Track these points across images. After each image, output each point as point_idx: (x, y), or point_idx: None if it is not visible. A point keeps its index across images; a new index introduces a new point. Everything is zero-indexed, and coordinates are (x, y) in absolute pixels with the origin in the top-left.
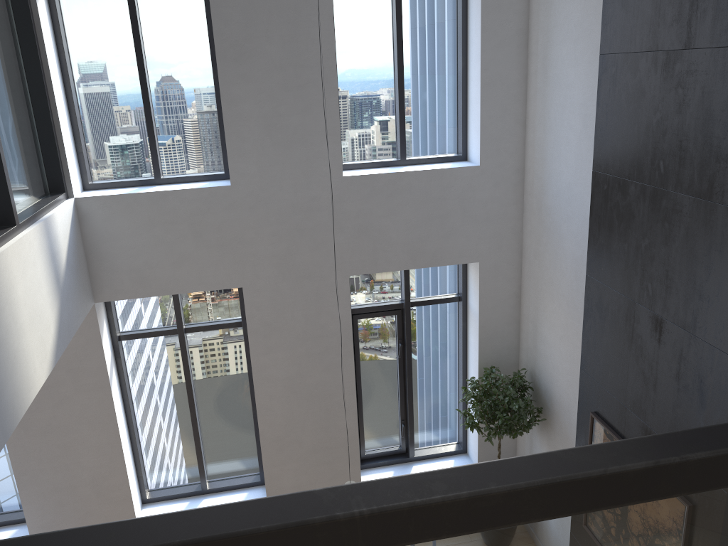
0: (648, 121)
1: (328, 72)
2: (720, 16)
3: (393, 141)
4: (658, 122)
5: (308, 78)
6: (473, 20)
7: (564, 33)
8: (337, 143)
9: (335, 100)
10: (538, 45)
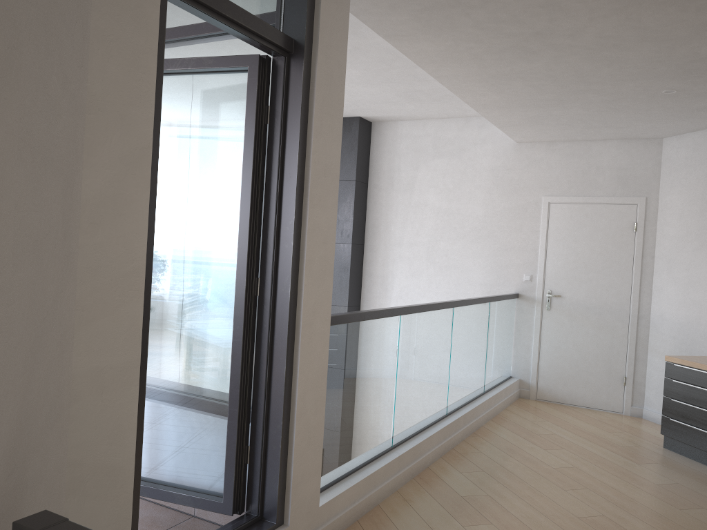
0: None
1: None
2: None
3: None
4: None
5: None
6: None
7: None
8: None
9: None
10: None
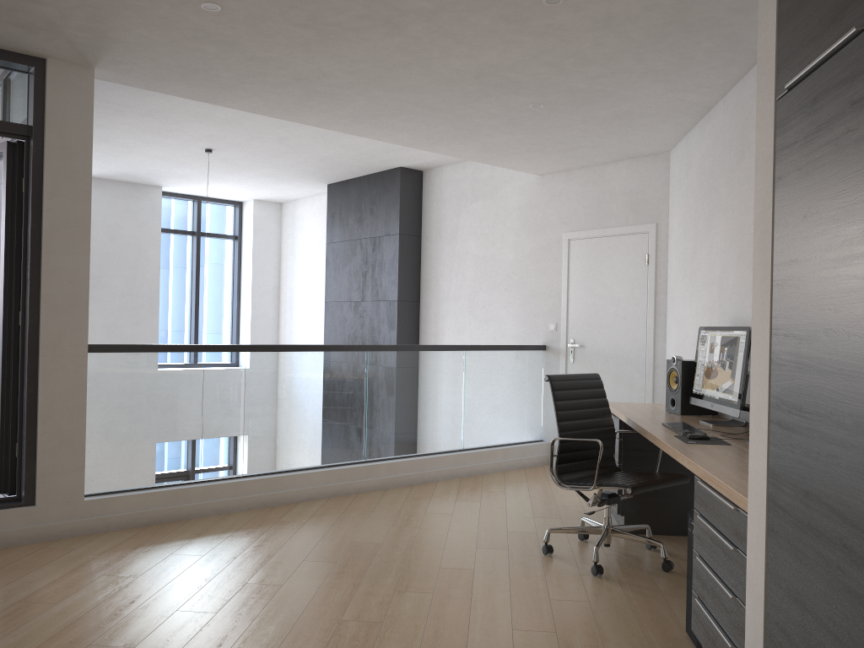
0: (349, 333)
1: (154, 301)
2: (374, 289)
3: None
4: (353, 333)
5: (140, 303)
6: (245, 278)
7: (303, 291)
8: None
9: (157, 319)
10: (286, 296)
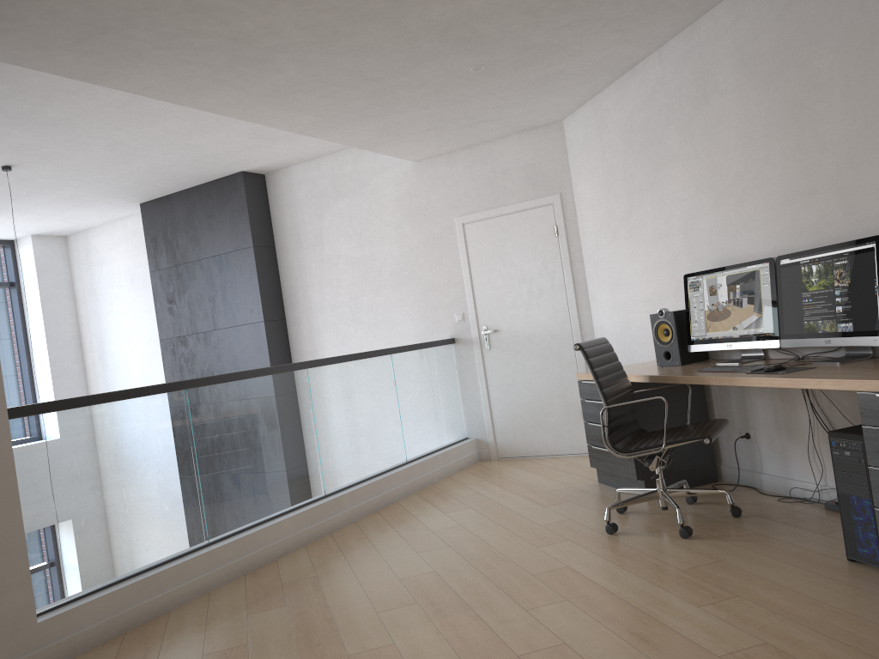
0: (202, 369)
1: None
2: (228, 313)
3: None
4: (208, 368)
5: None
6: (35, 331)
7: (116, 334)
8: None
9: None
10: (93, 345)
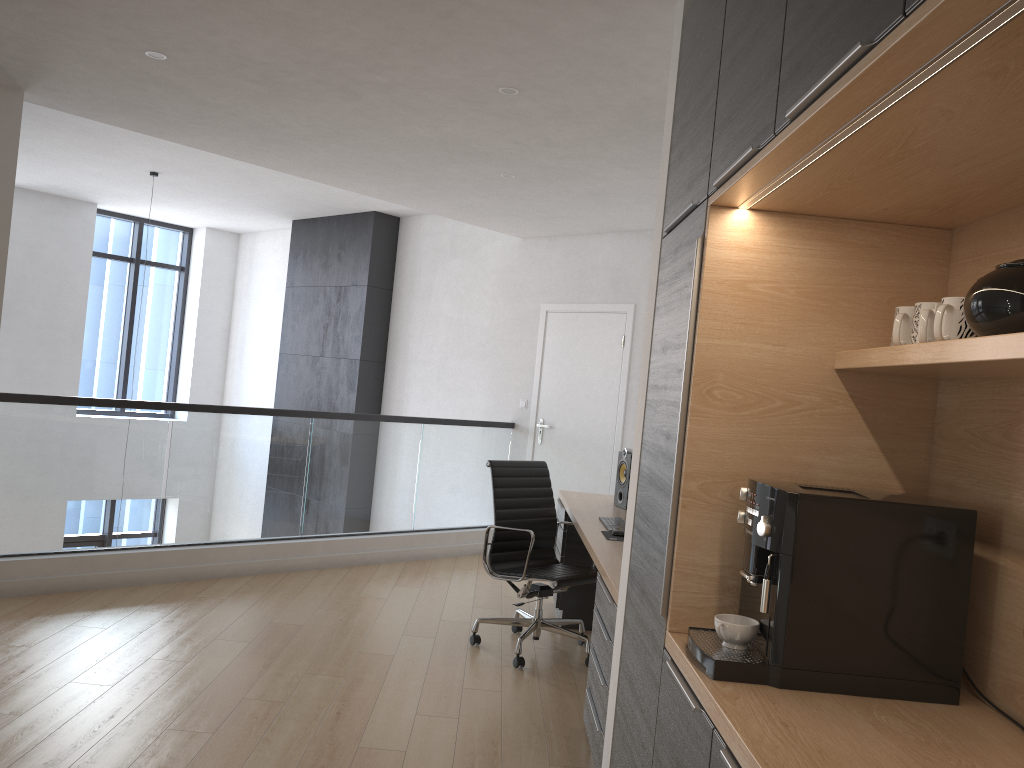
0: (304, 391)
1: (77, 336)
2: (335, 344)
3: (114, 396)
4: (309, 391)
5: (61, 337)
6: (190, 317)
7: (256, 337)
8: (75, 389)
9: (80, 357)
10: (237, 342)
